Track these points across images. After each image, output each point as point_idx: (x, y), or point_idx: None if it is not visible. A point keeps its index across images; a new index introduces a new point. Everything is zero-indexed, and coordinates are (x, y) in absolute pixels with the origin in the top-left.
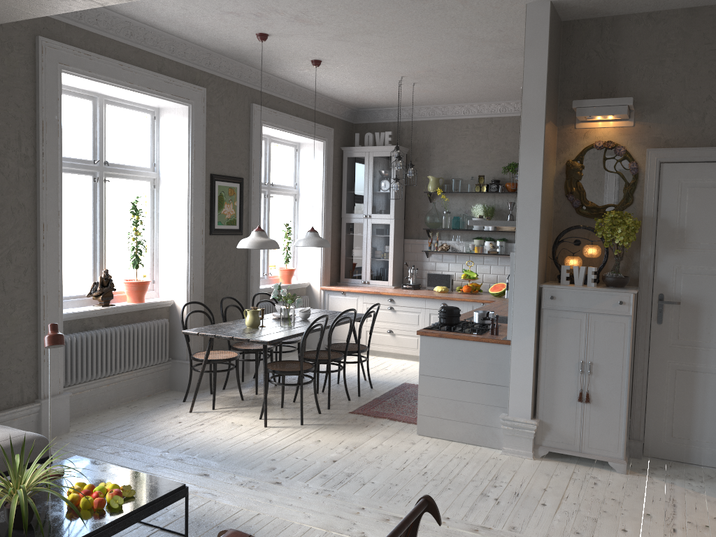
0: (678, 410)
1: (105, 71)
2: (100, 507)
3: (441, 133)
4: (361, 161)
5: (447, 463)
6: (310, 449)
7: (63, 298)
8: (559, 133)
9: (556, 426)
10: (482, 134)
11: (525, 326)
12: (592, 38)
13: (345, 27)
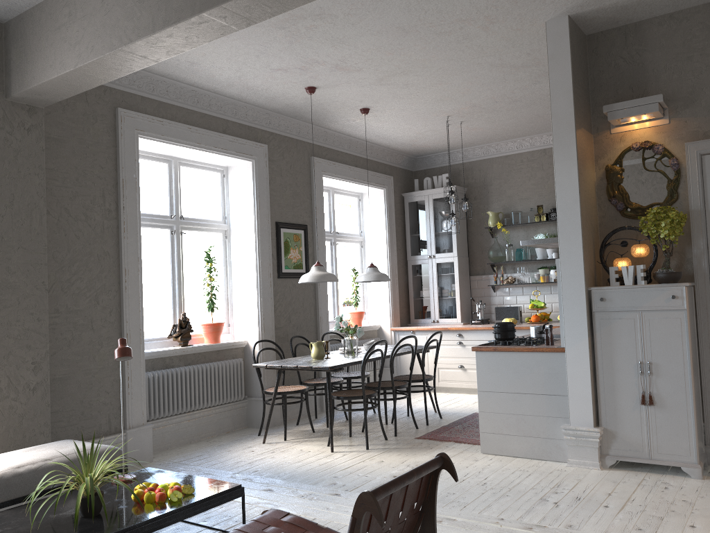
0: None
1: (175, 134)
2: (161, 501)
3: (497, 169)
4: (421, 204)
5: (509, 475)
6: (372, 467)
7: (147, 340)
8: (595, 140)
9: (622, 433)
10: (536, 166)
11: (577, 330)
12: (617, 46)
13: (382, 70)
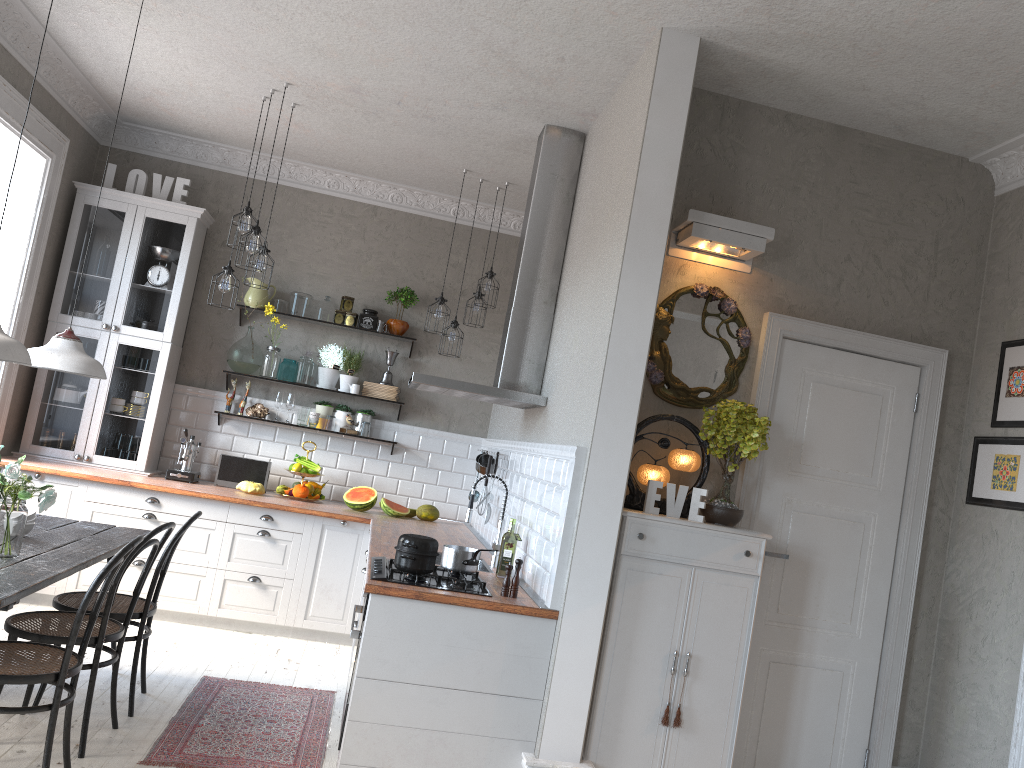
0: (767, 727)
1: None
2: None
3: (281, 208)
4: (115, 218)
5: None
6: None
7: None
8: None
9: None
10: (355, 229)
11: (592, 585)
12: (708, 122)
13: None
